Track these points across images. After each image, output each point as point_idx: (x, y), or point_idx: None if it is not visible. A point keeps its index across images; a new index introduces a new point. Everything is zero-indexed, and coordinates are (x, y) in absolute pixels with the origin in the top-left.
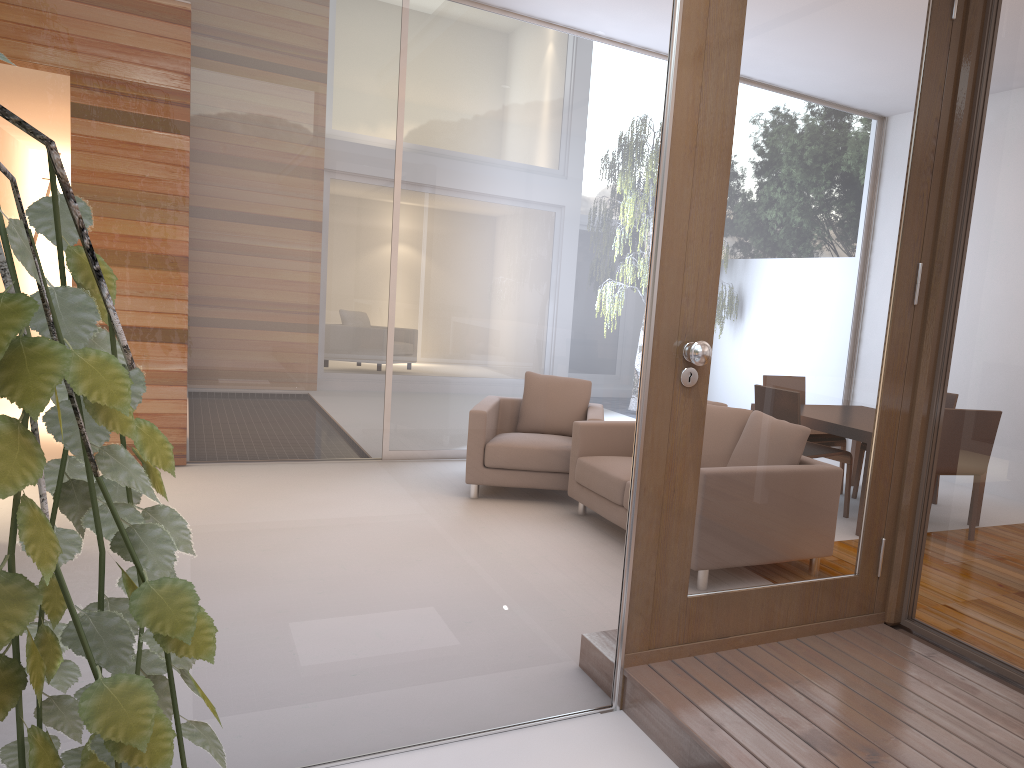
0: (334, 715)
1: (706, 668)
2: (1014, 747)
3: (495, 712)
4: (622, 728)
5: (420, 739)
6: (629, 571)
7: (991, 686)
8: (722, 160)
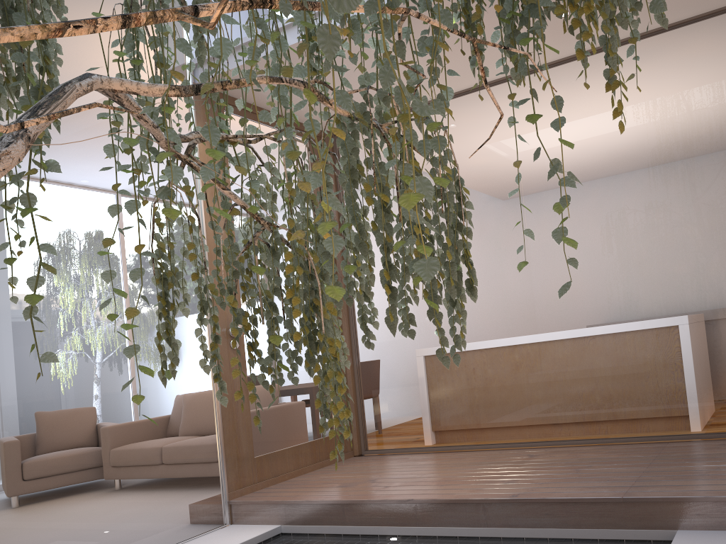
0: None
1: (274, 488)
2: (429, 463)
3: (164, 537)
4: (238, 527)
5: None
6: (223, 447)
7: (413, 455)
8: None
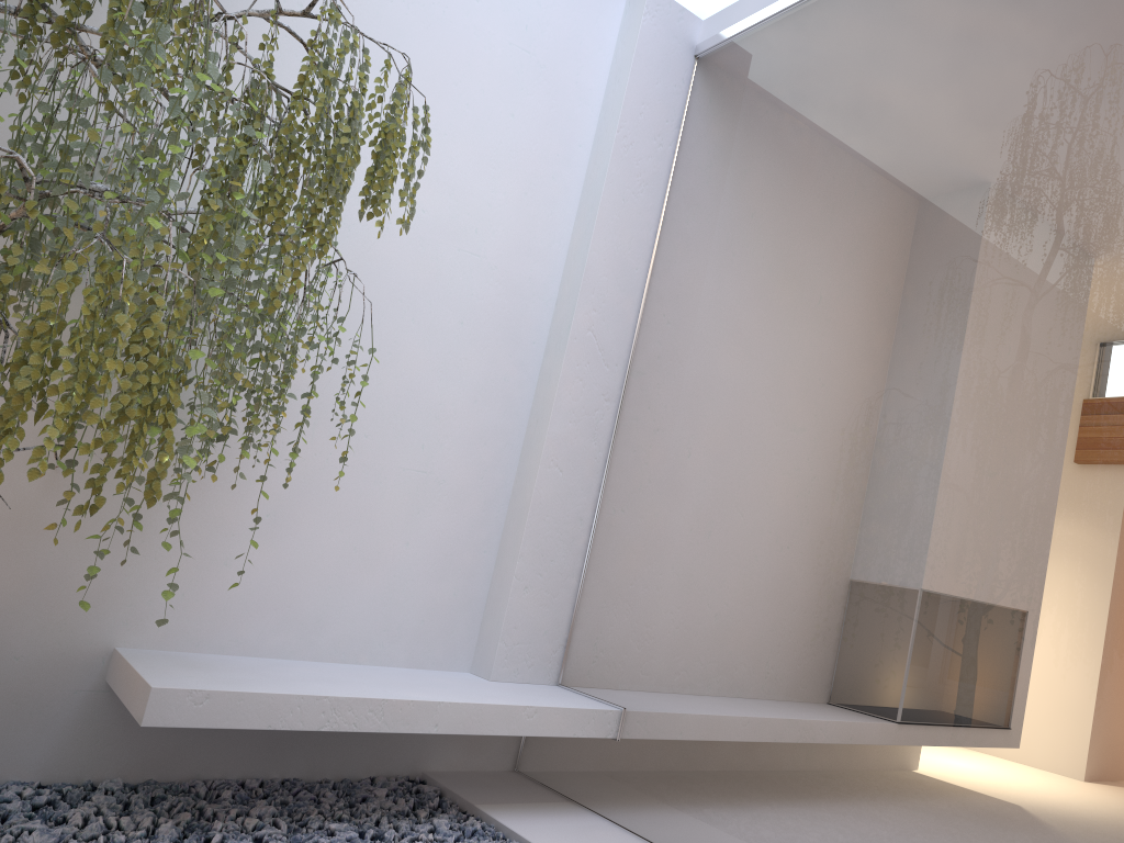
0: None
1: None
2: None
3: None
4: None
5: None
6: None
7: None
8: None
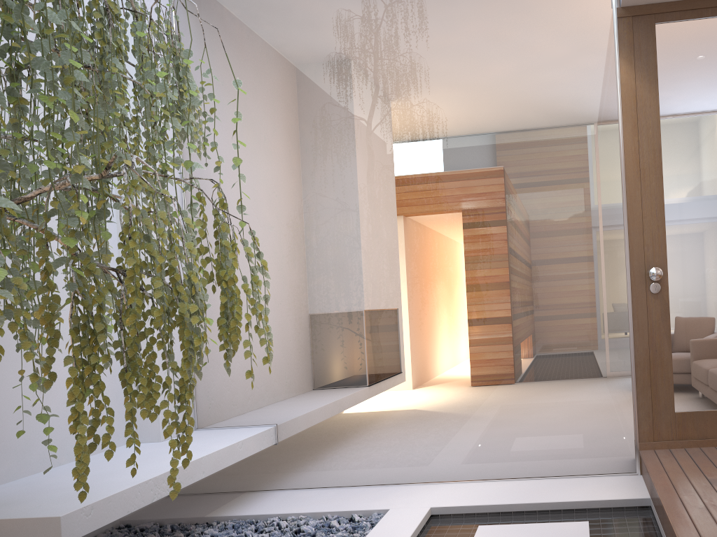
0: (496, 456)
1: (685, 453)
2: None
3: (570, 466)
4: (634, 481)
5: (535, 474)
6: (634, 395)
7: None
8: (657, 172)
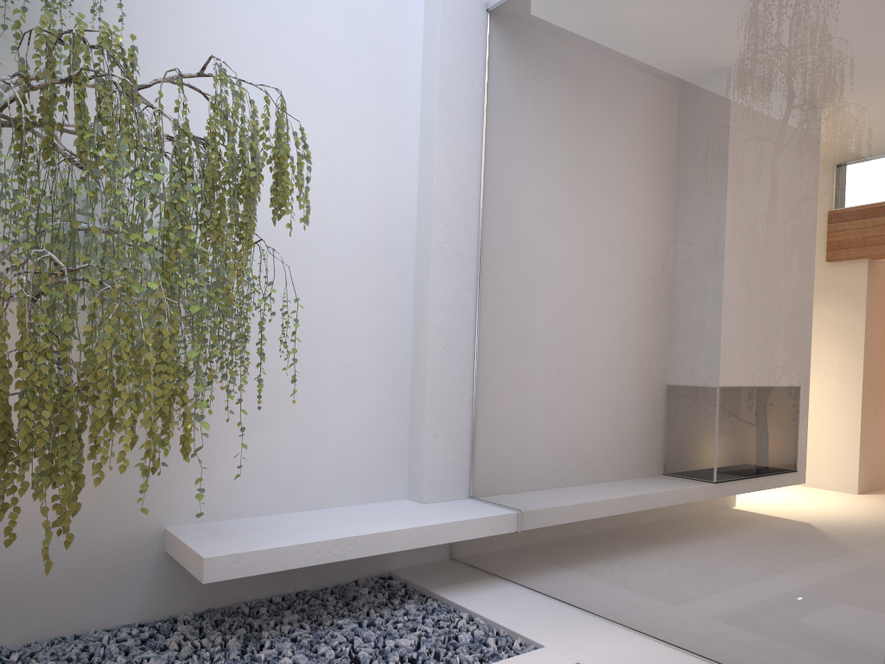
0: (702, 624)
1: None
2: None
3: None
4: None
5: None
6: None
7: None
8: None
